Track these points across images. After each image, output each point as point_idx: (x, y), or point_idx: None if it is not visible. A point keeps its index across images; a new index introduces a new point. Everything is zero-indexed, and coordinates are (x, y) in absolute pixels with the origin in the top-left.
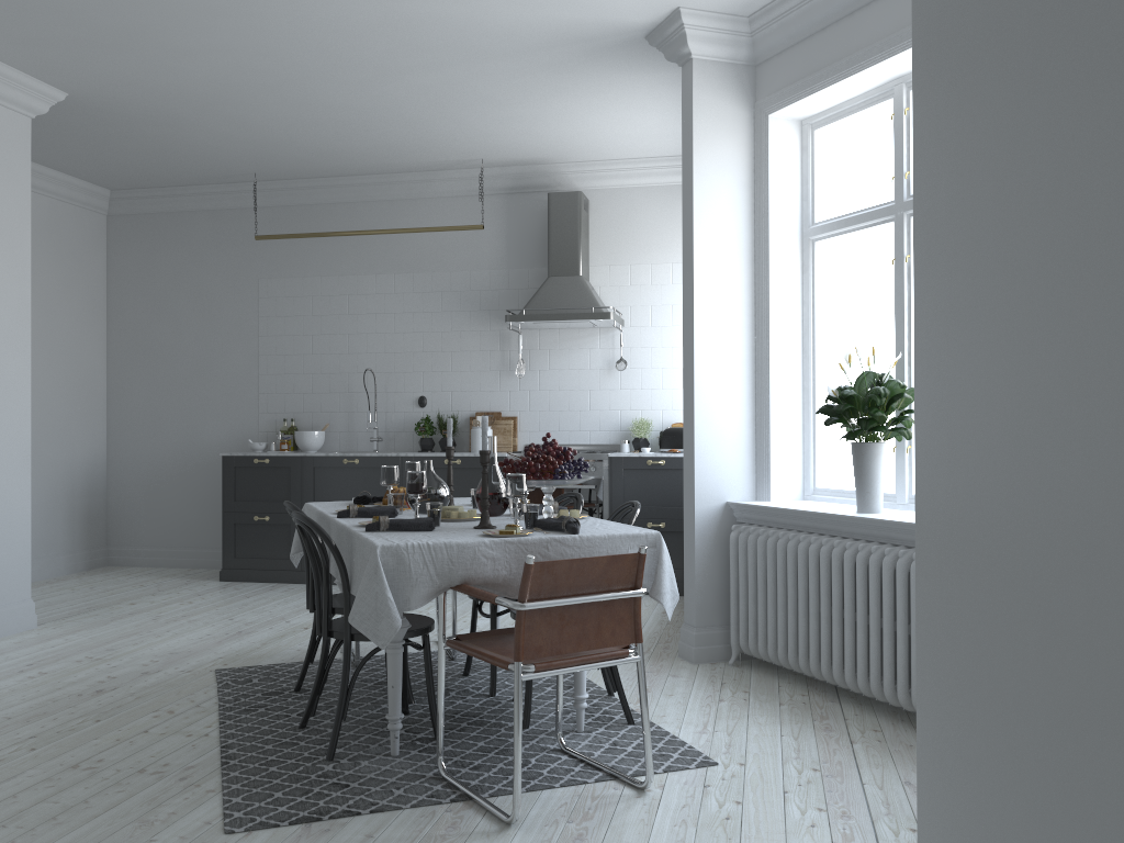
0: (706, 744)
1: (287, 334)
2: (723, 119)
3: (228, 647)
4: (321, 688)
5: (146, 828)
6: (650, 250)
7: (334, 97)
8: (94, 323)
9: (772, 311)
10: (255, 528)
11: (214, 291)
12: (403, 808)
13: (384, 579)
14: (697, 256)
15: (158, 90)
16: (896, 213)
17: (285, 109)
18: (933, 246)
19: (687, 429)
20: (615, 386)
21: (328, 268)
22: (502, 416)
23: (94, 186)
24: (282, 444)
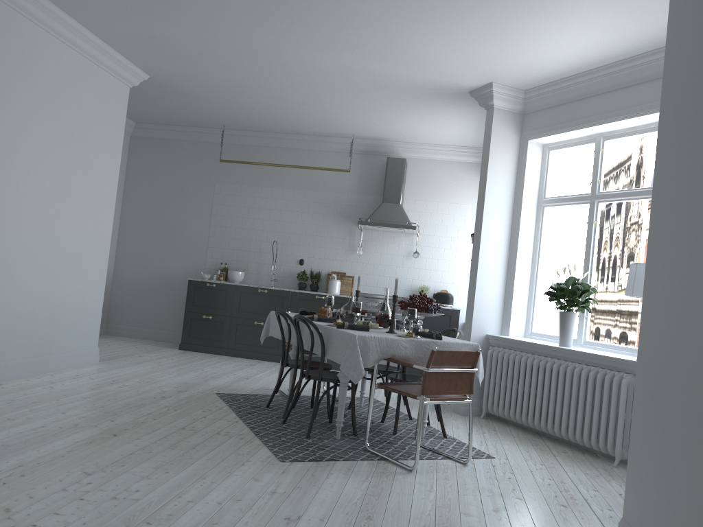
0: (485, 450)
1: (228, 215)
2: (505, 139)
3: (213, 383)
4: (295, 404)
5: (241, 456)
6: (438, 194)
7: (292, 96)
8: (117, 196)
9: (519, 239)
10: (202, 322)
11: (188, 186)
12: (357, 460)
13: (359, 351)
14: (485, 207)
15: (200, 81)
16: (591, 199)
17: (262, 98)
18: (664, 240)
19: (470, 295)
20: (410, 266)
21: (256, 181)
22: (345, 275)
23: (129, 119)
24: (220, 276)
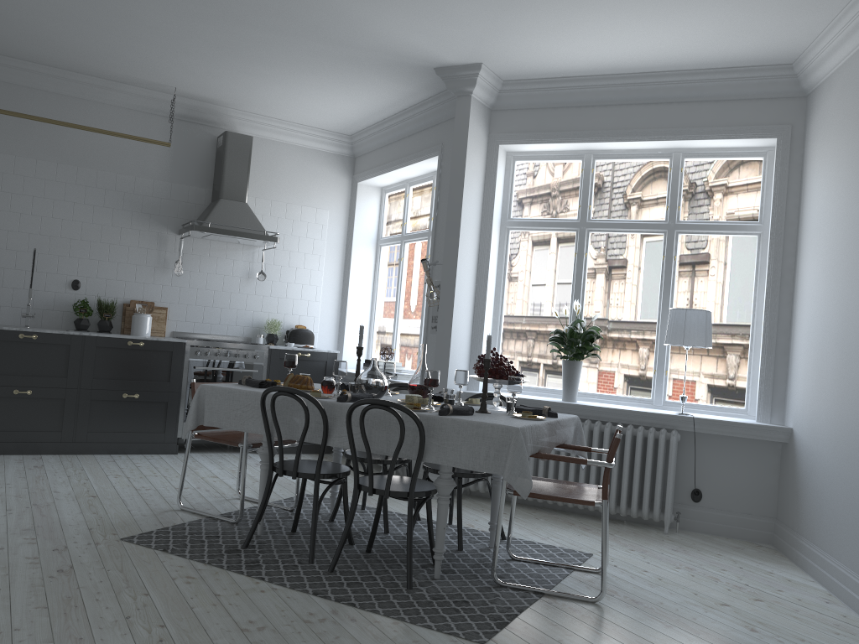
0: (561, 545)
1: None
2: (478, 140)
3: (67, 518)
4: (347, 538)
5: None
6: (287, 192)
7: (146, 13)
8: None
9: (489, 269)
10: None
11: None
12: (528, 606)
13: (526, 450)
14: (461, 227)
15: None
16: (580, 227)
17: (80, 3)
18: None
19: (442, 341)
20: (251, 292)
21: None
22: (153, 306)
23: None
24: None
